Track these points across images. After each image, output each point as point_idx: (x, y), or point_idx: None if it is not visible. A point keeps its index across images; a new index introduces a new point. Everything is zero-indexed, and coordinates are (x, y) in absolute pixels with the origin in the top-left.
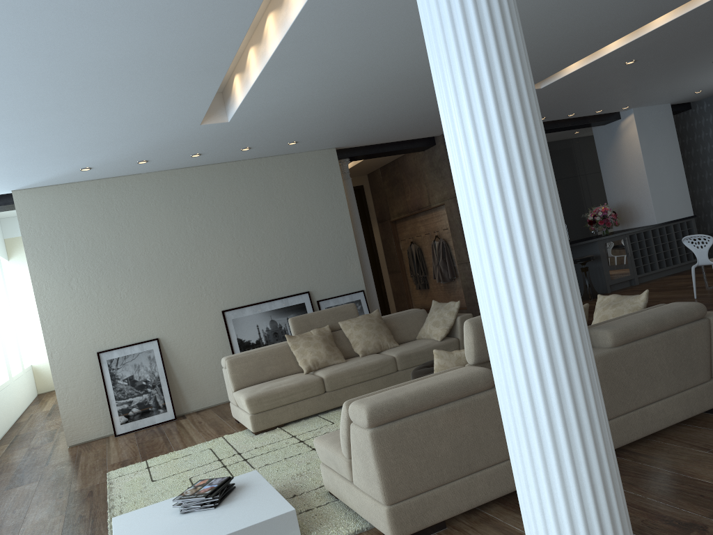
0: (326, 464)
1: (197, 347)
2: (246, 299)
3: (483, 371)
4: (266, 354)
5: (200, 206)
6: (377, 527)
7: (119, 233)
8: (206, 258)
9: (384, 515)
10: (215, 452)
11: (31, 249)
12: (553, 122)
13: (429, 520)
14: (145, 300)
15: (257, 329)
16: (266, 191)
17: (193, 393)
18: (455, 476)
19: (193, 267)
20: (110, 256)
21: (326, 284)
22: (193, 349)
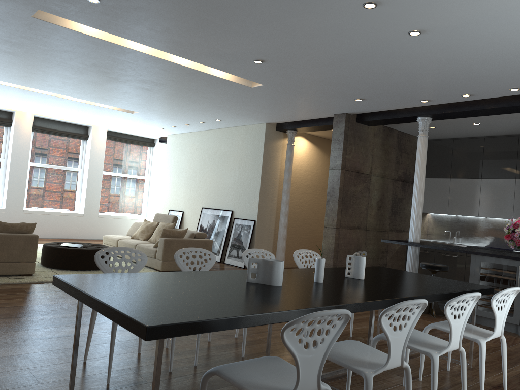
0: None
1: (192, 222)
2: (211, 204)
3: None
4: (140, 225)
5: (208, 151)
6: None
7: (185, 158)
8: (204, 178)
9: None
10: None
11: (166, 160)
12: (477, 103)
13: None
14: (184, 192)
15: (207, 222)
16: (231, 147)
17: None
18: None
19: (200, 181)
20: (181, 169)
21: (240, 209)
22: (191, 222)
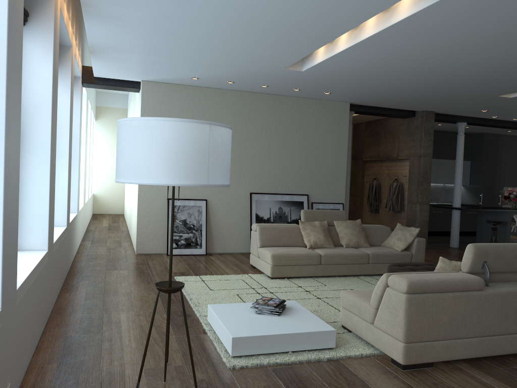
0: (347, 308)
1: (229, 212)
2: (267, 189)
3: (478, 278)
4: (283, 229)
5: (253, 120)
6: (388, 354)
7: None
8: (249, 155)
9: (400, 348)
10: (247, 283)
11: None
12: (499, 121)
13: (425, 359)
14: None
15: (269, 211)
16: (297, 121)
17: (219, 241)
18: (446, 337)
19: (240, 159)
20: None
21: (320, 193)
22: (226, 212)
